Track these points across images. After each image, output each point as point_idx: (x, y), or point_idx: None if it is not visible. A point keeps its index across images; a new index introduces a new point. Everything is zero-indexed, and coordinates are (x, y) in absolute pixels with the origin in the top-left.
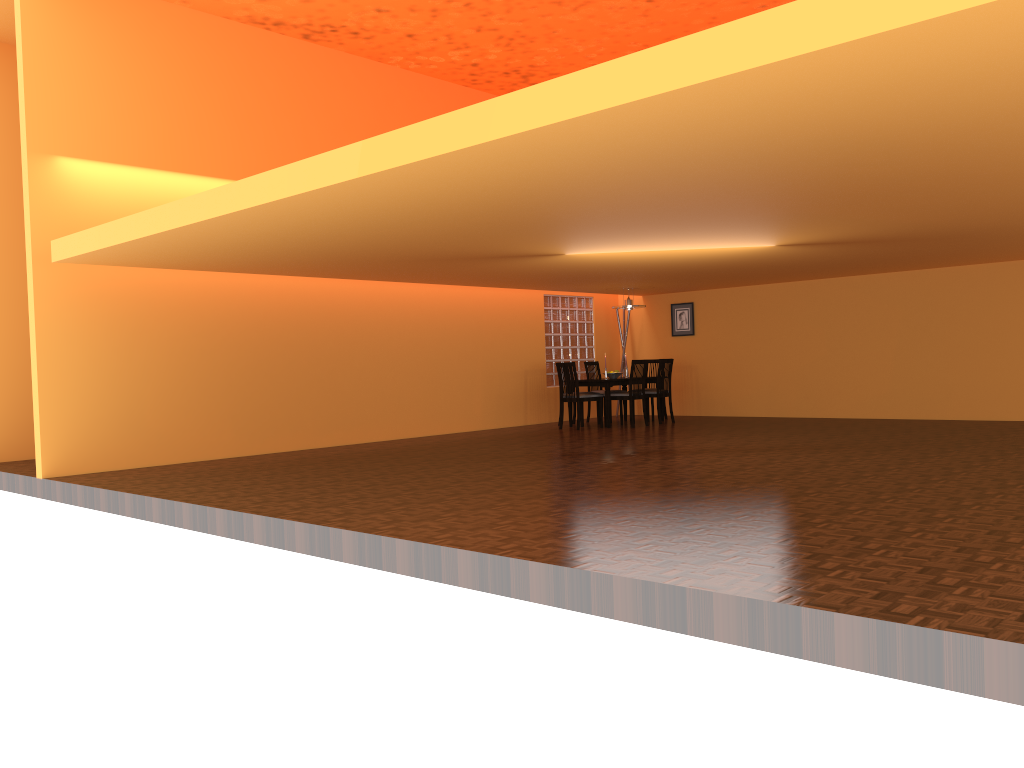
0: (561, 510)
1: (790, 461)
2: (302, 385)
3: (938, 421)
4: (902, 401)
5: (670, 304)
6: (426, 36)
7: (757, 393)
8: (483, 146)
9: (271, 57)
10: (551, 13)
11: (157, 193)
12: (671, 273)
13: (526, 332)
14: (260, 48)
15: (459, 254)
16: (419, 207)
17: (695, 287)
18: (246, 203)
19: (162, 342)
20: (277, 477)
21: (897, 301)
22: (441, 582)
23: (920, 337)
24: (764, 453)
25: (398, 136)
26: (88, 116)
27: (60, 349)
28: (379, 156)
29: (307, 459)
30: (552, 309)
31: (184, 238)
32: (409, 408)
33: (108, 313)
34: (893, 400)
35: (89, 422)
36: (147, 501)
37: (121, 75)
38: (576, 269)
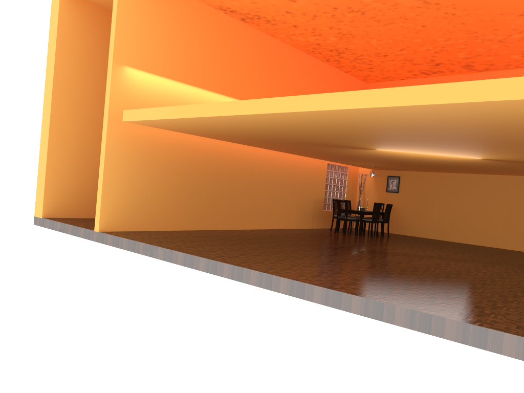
0: (414, 287)
1: (488, 269)
2: (218, 197)
3: None
4: (507, 240)
5: (387, 175)
6: (303, 27)
7: (429, 226)
8: (440, 104)
9: (225, 27)
10: (371, 25)
11: (167, 90)
12: (407, 163)
13: (318, 181)
14: (221, 22)
15: (326, 143)
16: (352, 123)
17: (405, 169)
18: (269, 110)
19: (160, 167)
20: (228, 246)
21: (511, 190)
22: (382, 321)
23: (521, 209)
24: (466, 262)
25: (384, 92)
26: (141, 47)
27: (114, 165)
28: (369, 100)
29: (226, 236)
30: (330, 171)
31: (210, 120)
32: (263, 214)
33: (138, 149)
34: (502, 239)
35: (122, 205)
36: (174, 253)
37: (159, 28)
38: (366, 155)
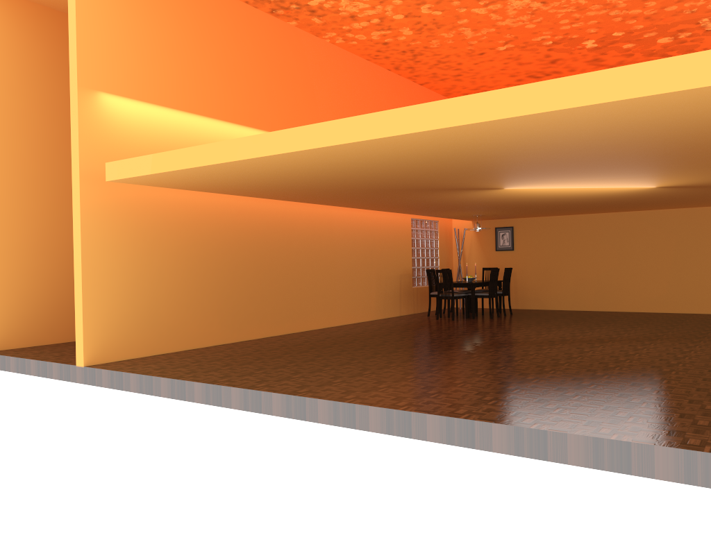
0: (638, 399)
1: (696, 350)
2: (265, 286)
3: (708, 315)
4: (676, 300)
5: (494, 227)
6: (364, 18)
7: (563, 293)
8: (695, 90)
9: (248, 25)
10: (467, 6)
11: (170, 127)
12: (534, 205)
13: (401, 246)
14: (241, 17)
15: (432, 186)
16: (503, 145)
17: (521, 216)
18: (372, 134)
19: (172, 250)
20: (303, 365)
21: (673, 229)
22: (630, 474)
23: (691, 255)
24: (656, 342)
25: (585, 79)
26: (123, 60)
27: (99, 255)
28: (558, 96)
29: (290, 347)
30: (415, 229)
31: (260, 164)
32: (332, 303)
33: (134, 225)
34: (669, 299)
35: (119, 317)
36: (224, 390)
37: (147, 28)
38: (481, 200)
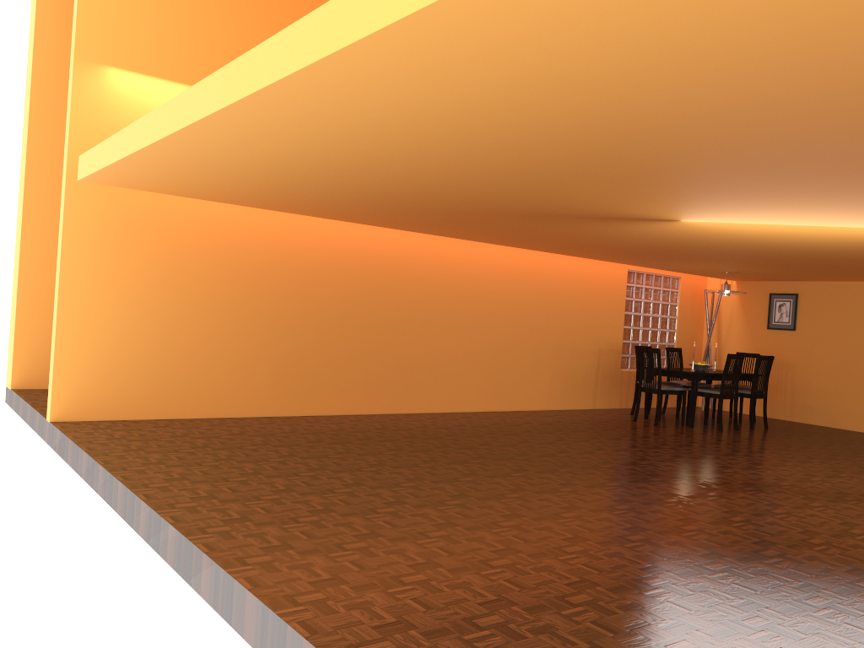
0: (687, 646)
1: None
2: (353, 344)
3: None
4: None
5: (769, 293)
6: None
7: None
8: None
9: None
10: None
11: None
12: (794, 258)
13: (604, 308)
14: None
15: (545, 209)
16: (498, 115)
17: (806, 277)
18: (241, 91)
19: (203, 283)
20: (290, 463)
21: None
22: None
23: None
24: None
25: None
26: (147, 26)
27: (86, 280)
28: None
29: (342, 432)
30: (635, 286)
31: (195, 154)
32: (469, 379)
33: (145, 245)
34: None
35: (110, 364)
36: (114, 484)
37: None
38: (682, 243)
